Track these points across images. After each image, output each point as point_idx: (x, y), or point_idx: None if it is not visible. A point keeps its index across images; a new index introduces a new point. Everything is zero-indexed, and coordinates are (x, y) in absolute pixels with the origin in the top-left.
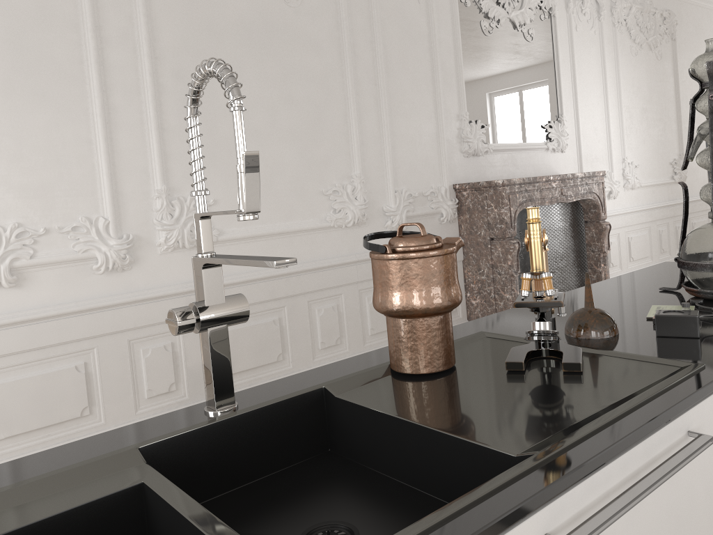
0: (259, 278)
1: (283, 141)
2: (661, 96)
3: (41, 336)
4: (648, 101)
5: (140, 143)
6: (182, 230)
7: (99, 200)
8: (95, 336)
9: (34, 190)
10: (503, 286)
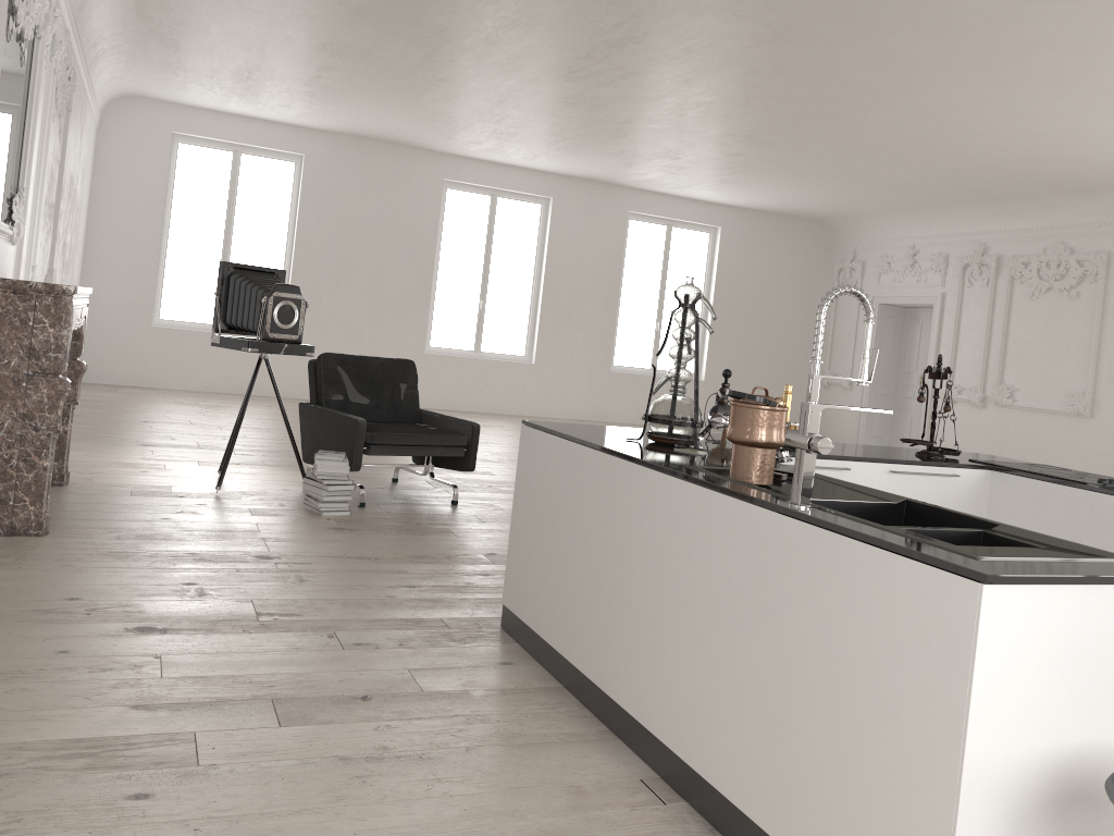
0: None
1: None
2: (54, 184)
3: None
4: (49, 188)
5: None
6: None
7: None
8: None
9: None
10: (41, 448)
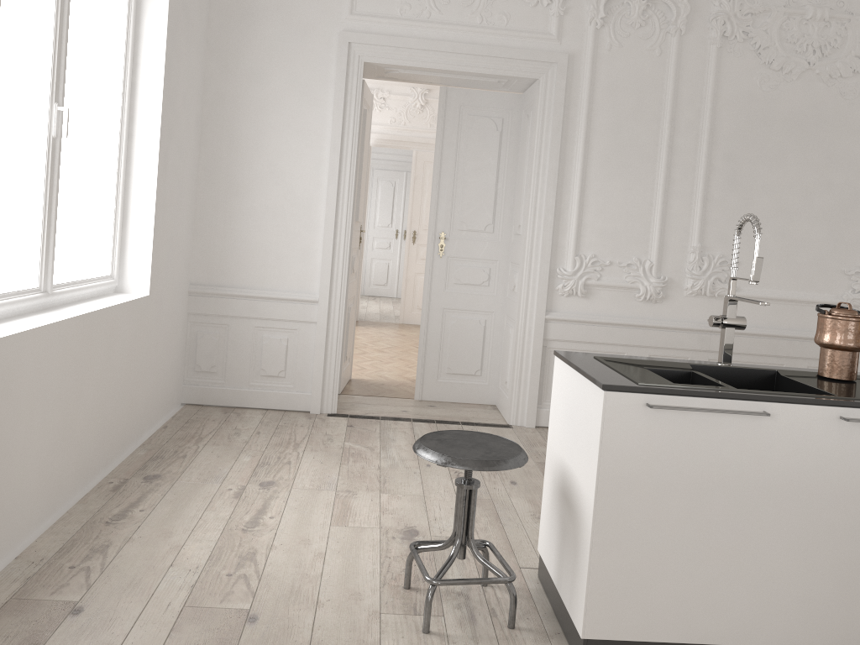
0: (764, 334)
1: (812, 220)
2: None
3: (593, 335)
4: None
5: (686, 209)
6: (706, 281)
7: (648, 248)
8: (627, 344)
9: (608, 234)
10: None
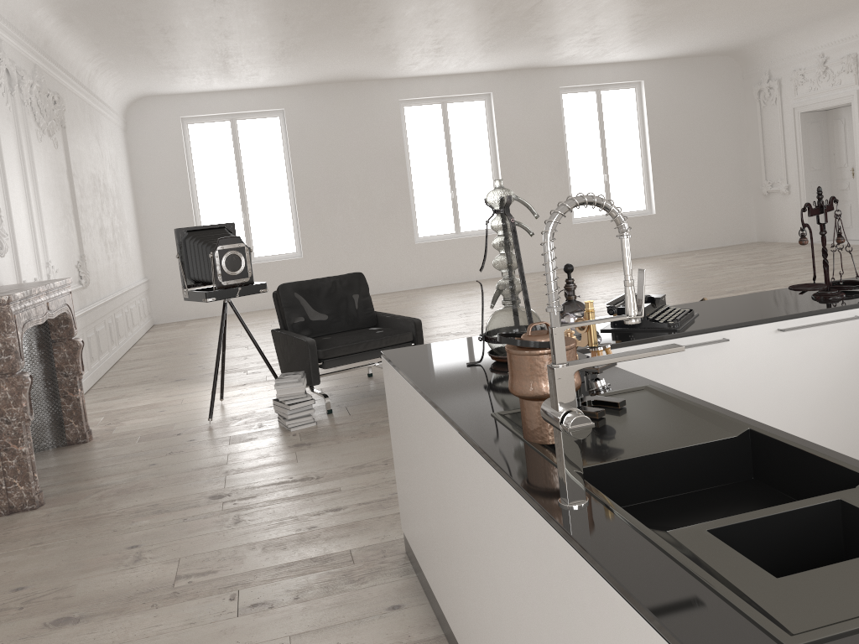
0: None
1: None
2: (62, 190)
3: None
4: (55, 195)
5: None
6: None
7: None
8: None
9: None
10: (16, 437)
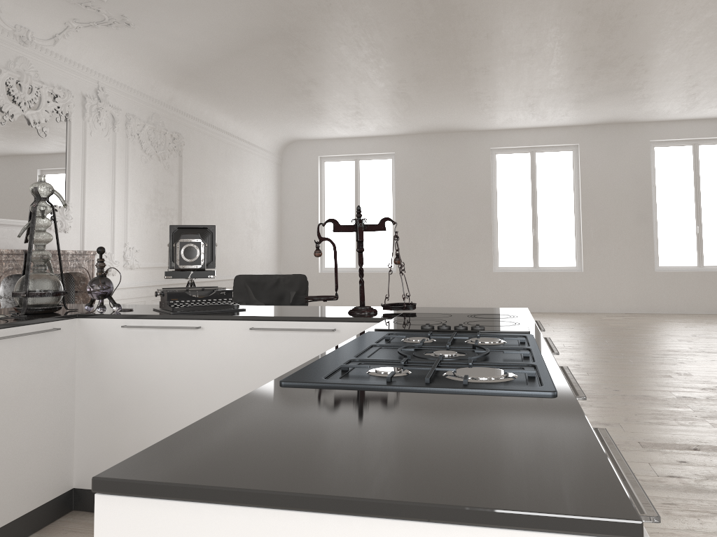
0: None
1: None
2: (166, 197)
3: None
4: (154, 200)
5: None
6: None
7: None
8: None
9: None
10: None
